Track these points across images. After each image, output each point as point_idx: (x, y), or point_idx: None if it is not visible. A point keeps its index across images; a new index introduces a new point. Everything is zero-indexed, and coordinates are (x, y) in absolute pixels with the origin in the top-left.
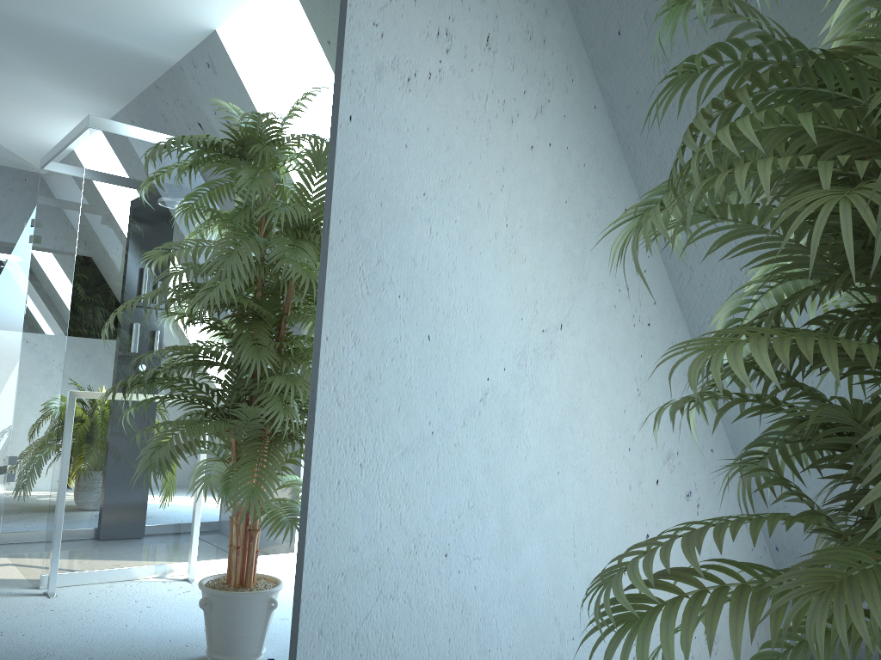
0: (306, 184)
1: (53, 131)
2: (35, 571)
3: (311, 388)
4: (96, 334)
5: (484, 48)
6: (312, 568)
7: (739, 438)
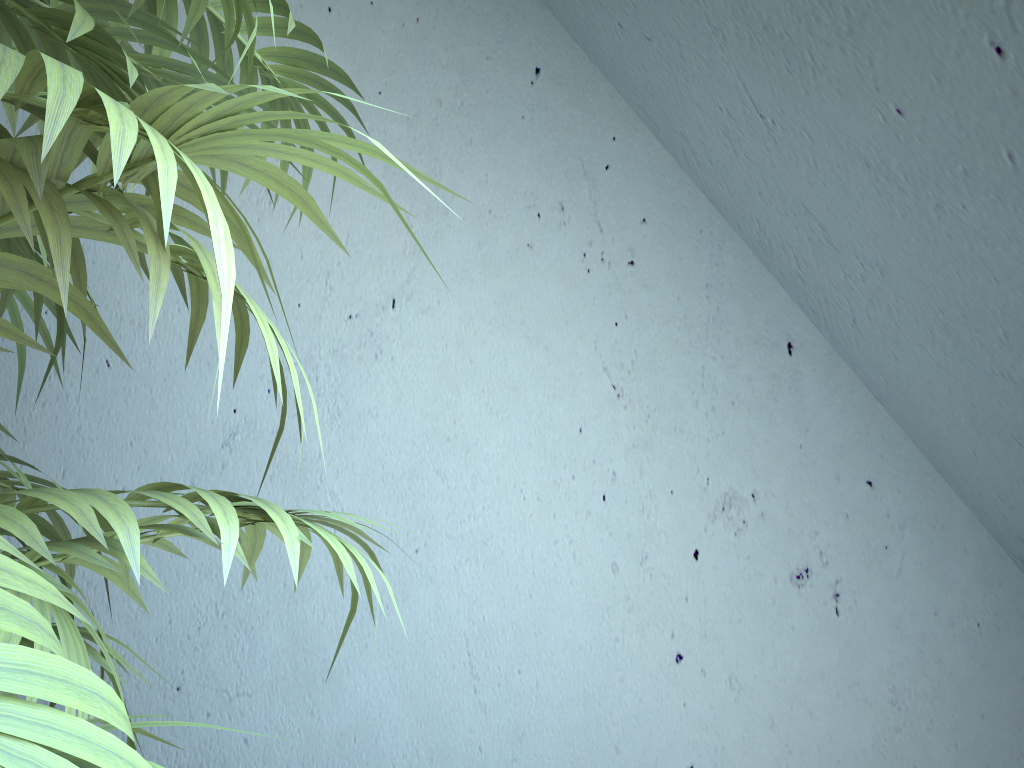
0: None
1: None
2: None
3: None
4: None
5: None
6: None
7: (935, 453)
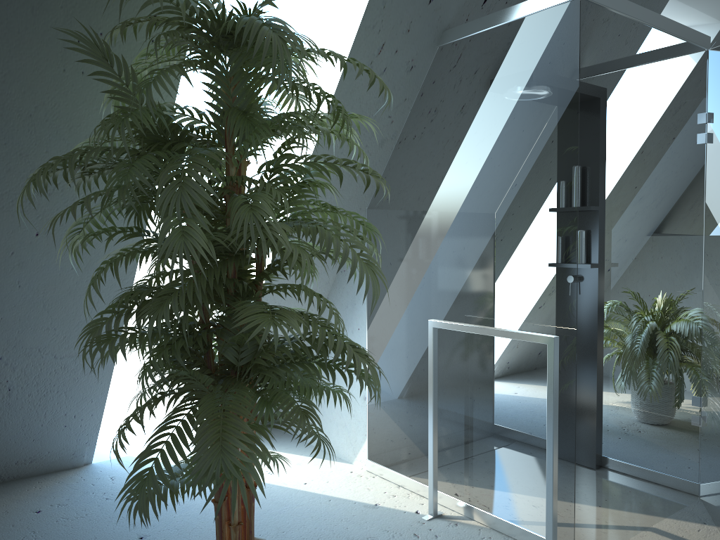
0: None
1: None
2: None
3: None
4: None
5: None
6: None
7: None
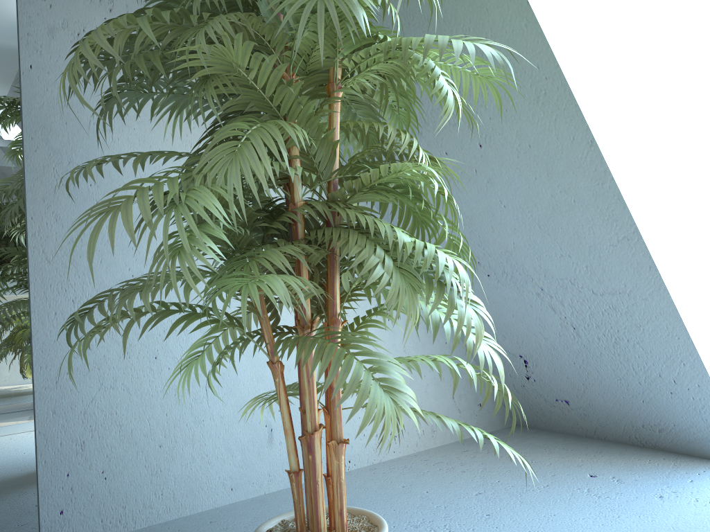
0: (2, 115)
1: None
2: None
3: (25, 252)
4: None
5: (144, 4)
6: (41, 370)
7: None
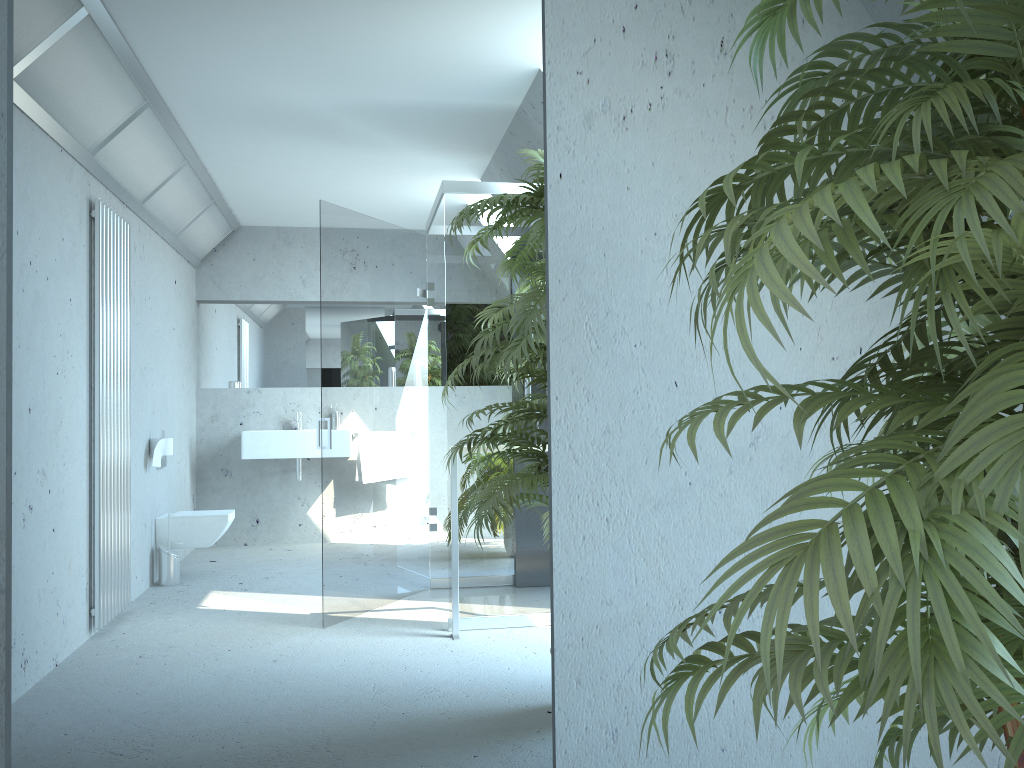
0: (522, 251)
1: (292, 255)
2: (317, 613)
3: (546, 447)
4: (343, 418)
5: (718, 55)
6: (563, 620)
7: None
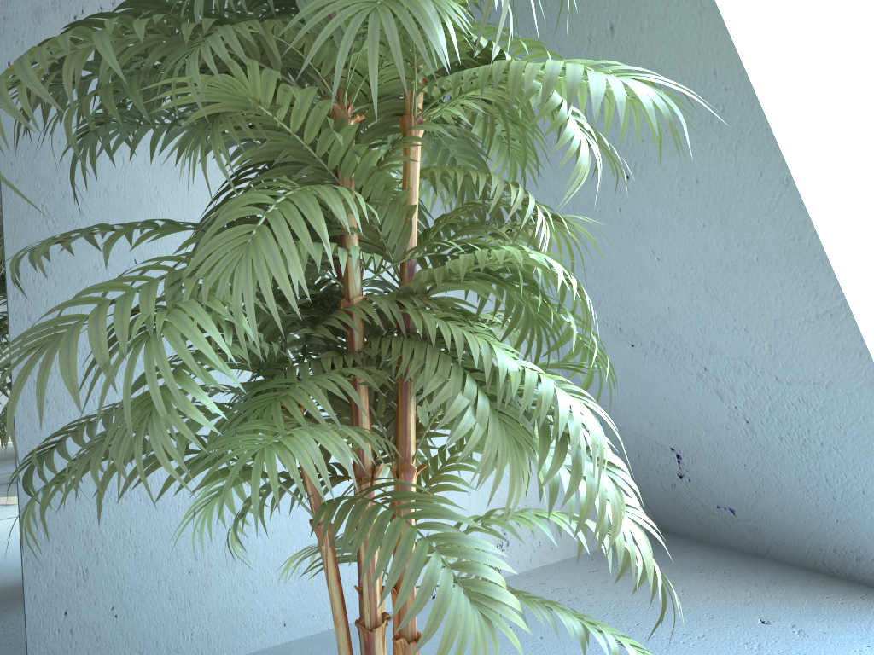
0: None
1: None
2: None
3: (5, 319)
4: None
5: None
6: None
7: None
